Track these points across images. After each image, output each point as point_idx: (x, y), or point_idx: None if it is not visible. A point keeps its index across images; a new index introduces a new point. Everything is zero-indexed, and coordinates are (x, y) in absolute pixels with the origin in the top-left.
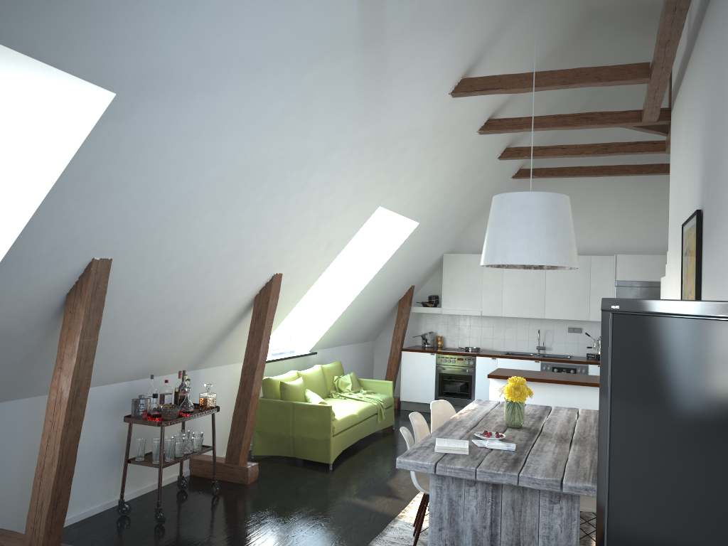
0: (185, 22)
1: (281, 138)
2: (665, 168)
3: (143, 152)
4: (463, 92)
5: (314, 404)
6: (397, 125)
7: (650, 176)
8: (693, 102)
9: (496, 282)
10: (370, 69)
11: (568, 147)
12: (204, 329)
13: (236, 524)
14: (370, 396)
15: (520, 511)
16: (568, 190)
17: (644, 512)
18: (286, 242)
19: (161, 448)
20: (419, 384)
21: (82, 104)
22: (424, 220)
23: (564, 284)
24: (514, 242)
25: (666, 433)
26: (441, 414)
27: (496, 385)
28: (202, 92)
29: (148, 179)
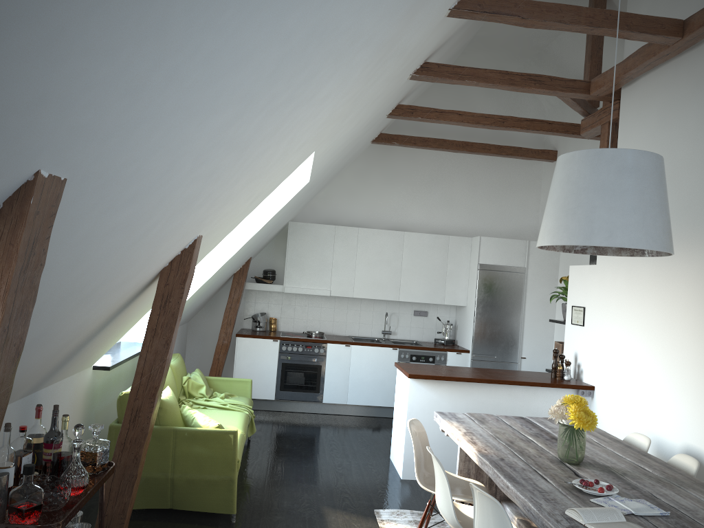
0: None
1: None
2: (523, 152)
3: None
4: (469, 10)
5: (210, 429)
6: (408, 34)
7: (500, 159)
8: None
9: (349, 258)
10: None
11: (465, 114)
12: (84, 327)
13: None
14: (230, 401)
15: None
16: (421, 164)
17: None
18: (239, 186)
19: None
20: (257, 376)
21: None
22: (314, 178)
23: (421, 264)
24: (624, 217)
25: None
26: (416, 438)
27: (416, 387)
28: None
29: None
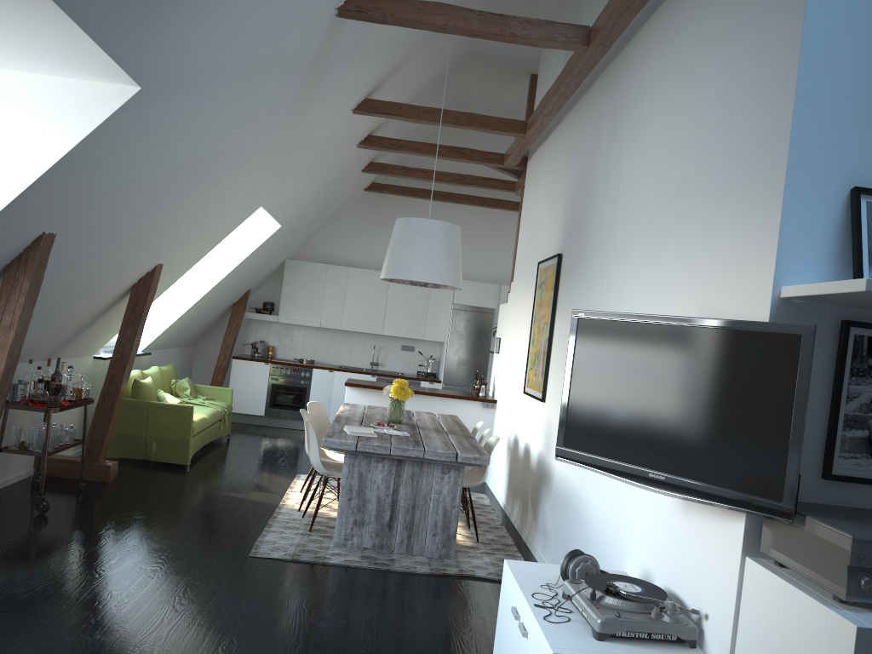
0: (214, 36)
1: (224, 137)
2: (504, 204)
3: (131, 138)
4: (366, 111)
5: (174, 403)
6: (306, 133)
7: (489, 209)
8: (558, 165)
9: (339, 294)
10: (309, 84)
11: (429, 172)
12: (79, 315)
13: (125, 512)
14: (210, 402)
15: (417, 481)
16: (414, 211)
17: (589, 418)
18: (181, 232)
19: (48, 436)
20: (250, 394)
21: (100, 89)
22: (286, 223)
23: (404, 302)
24: (417, 262)
25: (606, 377)
26: (315, 414)
27: (352, 393)
28: (195, 92)
29: (121, 162)
